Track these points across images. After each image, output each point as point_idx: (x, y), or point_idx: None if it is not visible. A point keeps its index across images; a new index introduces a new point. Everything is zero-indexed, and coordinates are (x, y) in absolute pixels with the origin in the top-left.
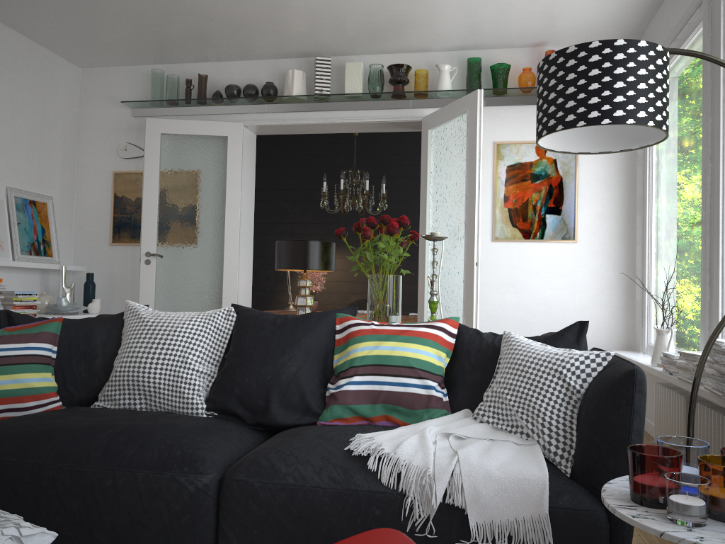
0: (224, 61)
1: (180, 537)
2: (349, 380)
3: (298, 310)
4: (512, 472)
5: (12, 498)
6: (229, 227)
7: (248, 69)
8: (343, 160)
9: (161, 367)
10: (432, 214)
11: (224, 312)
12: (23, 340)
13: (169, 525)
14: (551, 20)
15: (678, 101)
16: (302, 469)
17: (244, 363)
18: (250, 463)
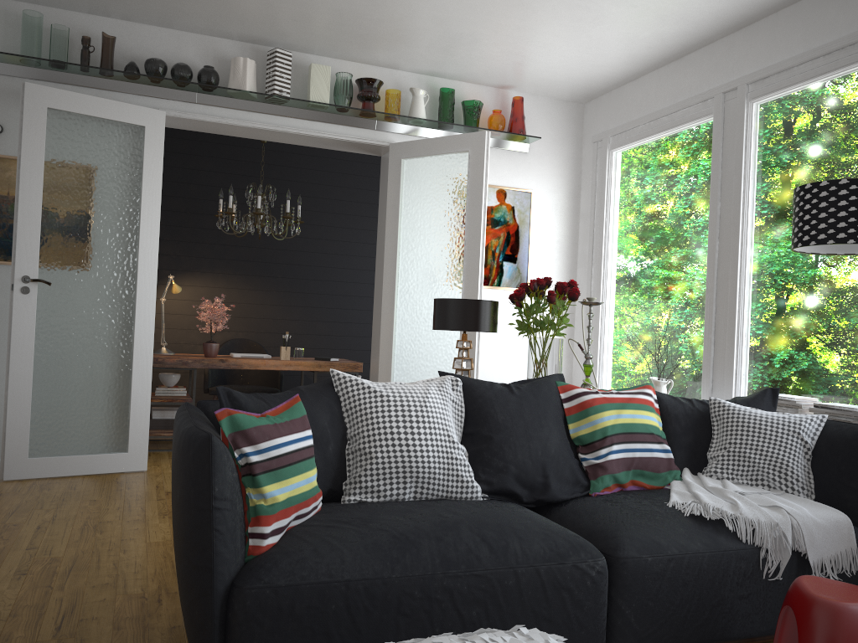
0: (134, 22)
1: (583, 624)
2: (609, 449)
3: (462, 374)
4: (825, 517)
5: (398, 620)
6: (145, 248)
7: (170, 41)
8: (209, 163)
9: (433, 450)
10: (404, 254)
11: (449, 381)
12: (298, 427)
13: (572, 614)
14: (538, 71)
15: (660, 176)
16: (676, 539)
17: (509, 439)
18: (631, 540)
